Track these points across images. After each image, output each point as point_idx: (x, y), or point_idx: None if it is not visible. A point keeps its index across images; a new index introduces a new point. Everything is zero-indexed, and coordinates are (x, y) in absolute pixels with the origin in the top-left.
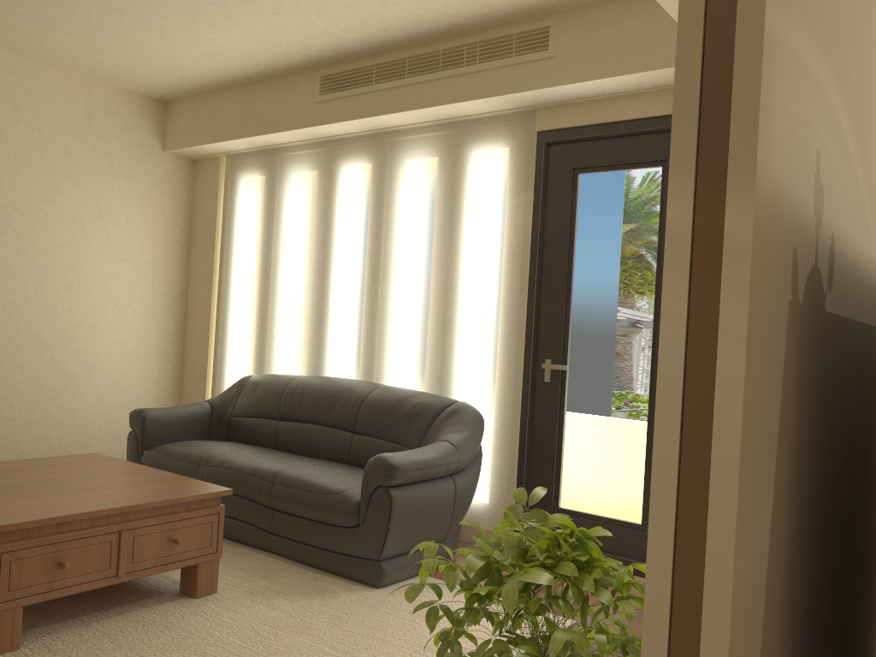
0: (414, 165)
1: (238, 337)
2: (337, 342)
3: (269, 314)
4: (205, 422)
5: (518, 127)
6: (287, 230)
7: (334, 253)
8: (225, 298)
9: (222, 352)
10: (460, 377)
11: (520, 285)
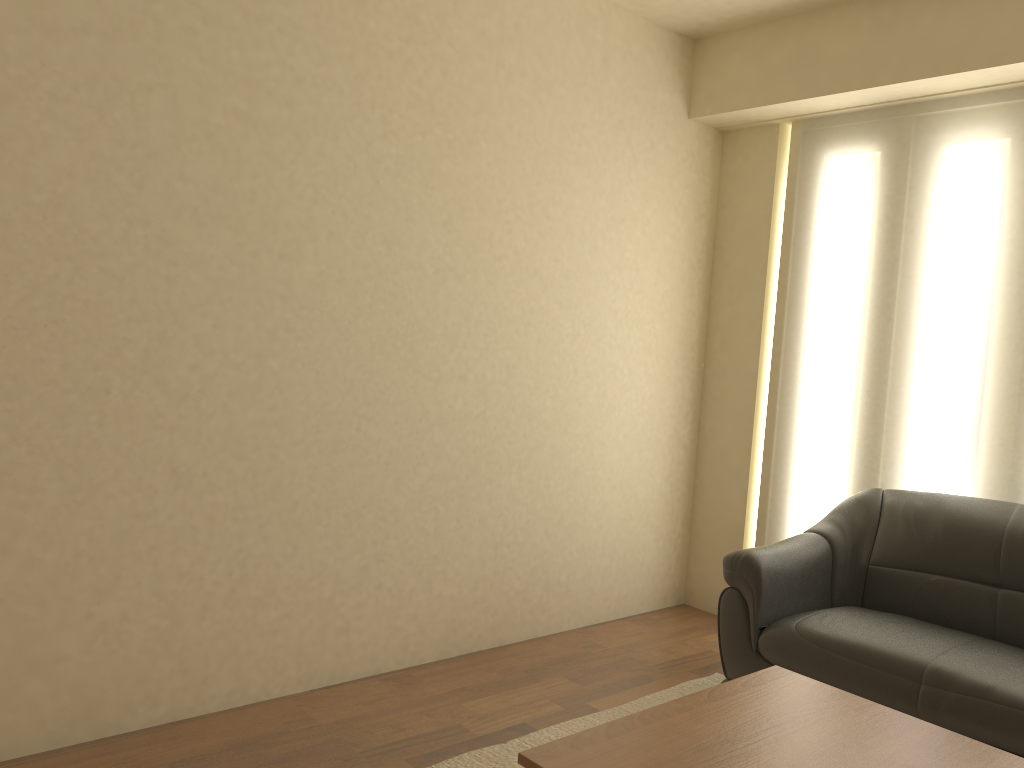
0: None
1: (821, 417)
2: None
3: (896, 384)
4: (827, 570)
5: None
6: (940, 243)
7: None
8: (792, 352)
9: (786, 439)
10: None
11: None
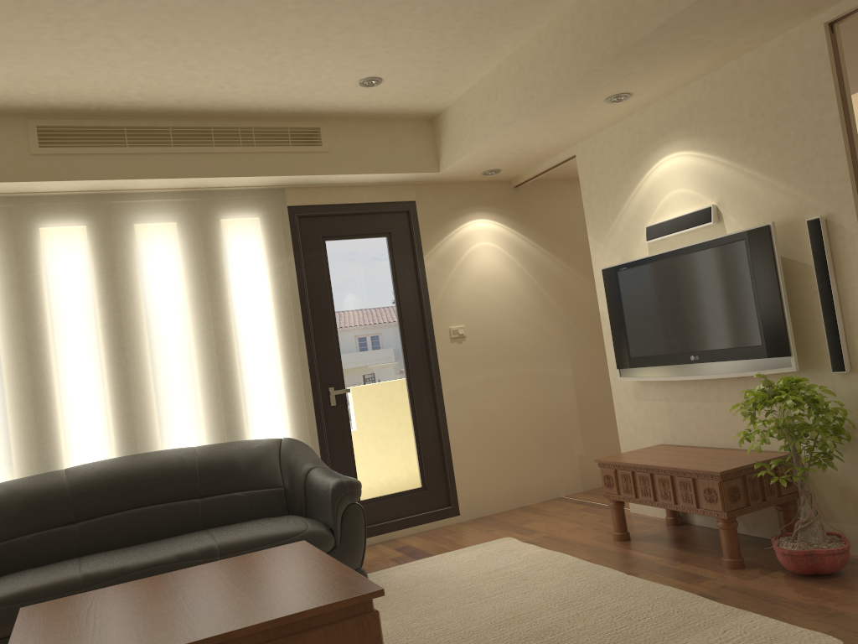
0: (156, 229)
1: None
2: (78, 424)
3: None
4: None
5: (270, 201)
6: None
7: (50, 325)
8: None
9: None
10: (254, 422)
11: (298, 331)
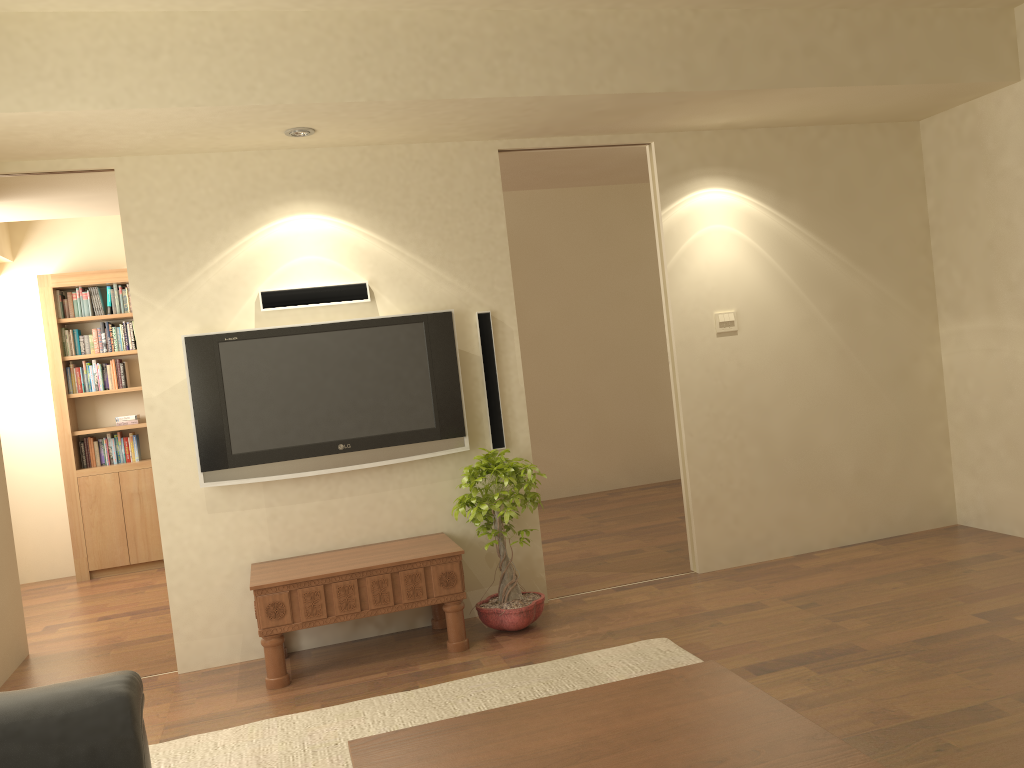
0: None
1: None
2: None
3: None
4: None
5: None
6: None
7: None
8: None
9: None
10: None
11: None
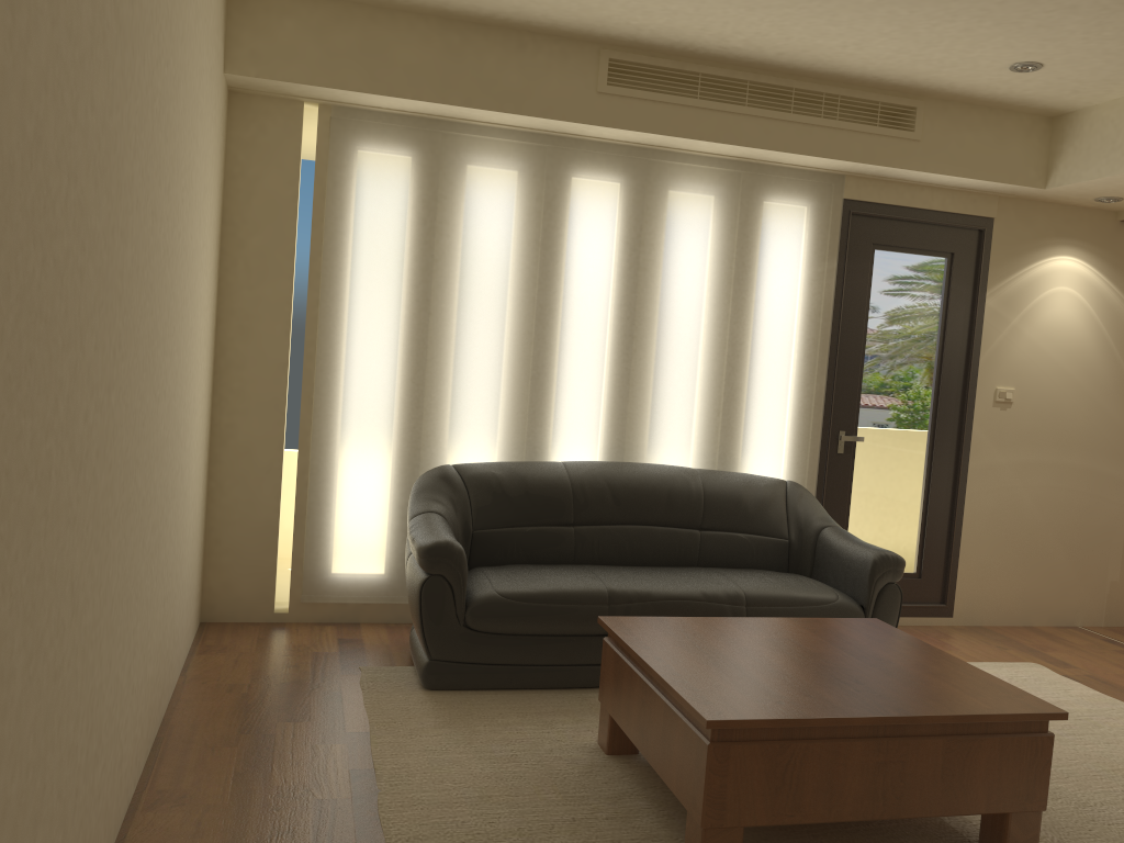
0: (694, 202)
1: (366, 404)
2: (571, 413)
3: (439, 371)
4: None
5: (826, 188)
6: (473, 251)
7: (565, 295)
8: (332, 341)
9: (328, 429)
10: (751, 453)
11: (822, 356)
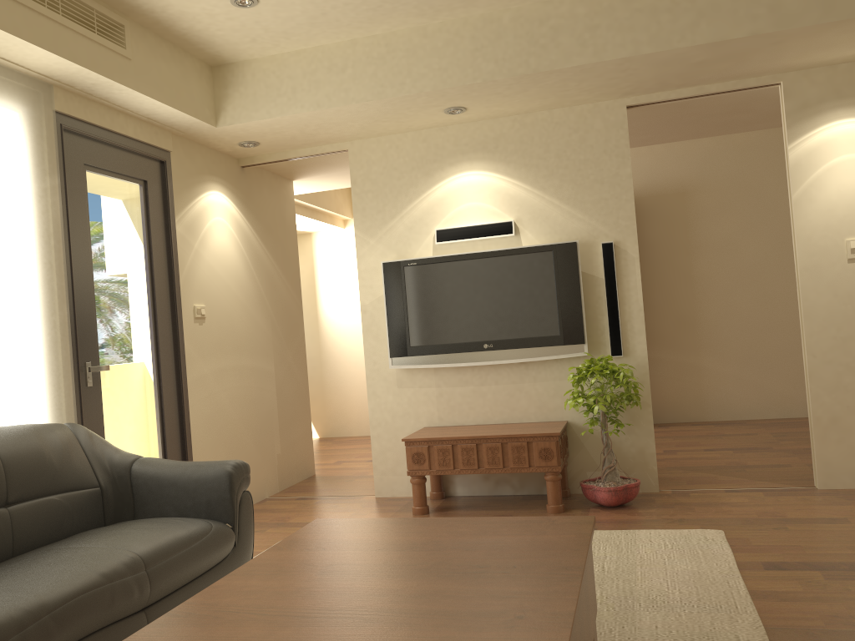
0: None
1: None
2: None
3: None
4: None
5: (37, 96)
6: None
7: None
8: None
9: None
10: (7, 402)
11: (62, 282)
